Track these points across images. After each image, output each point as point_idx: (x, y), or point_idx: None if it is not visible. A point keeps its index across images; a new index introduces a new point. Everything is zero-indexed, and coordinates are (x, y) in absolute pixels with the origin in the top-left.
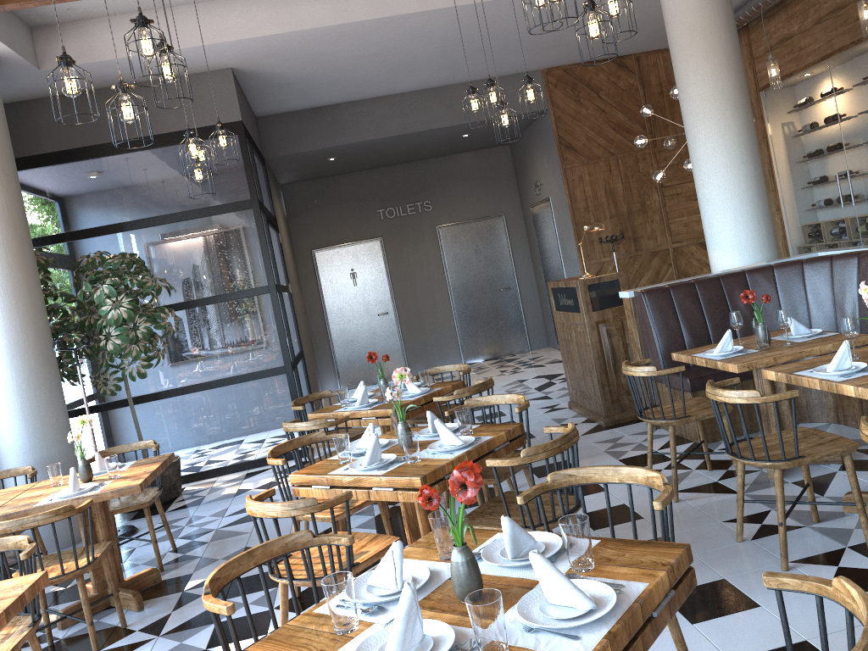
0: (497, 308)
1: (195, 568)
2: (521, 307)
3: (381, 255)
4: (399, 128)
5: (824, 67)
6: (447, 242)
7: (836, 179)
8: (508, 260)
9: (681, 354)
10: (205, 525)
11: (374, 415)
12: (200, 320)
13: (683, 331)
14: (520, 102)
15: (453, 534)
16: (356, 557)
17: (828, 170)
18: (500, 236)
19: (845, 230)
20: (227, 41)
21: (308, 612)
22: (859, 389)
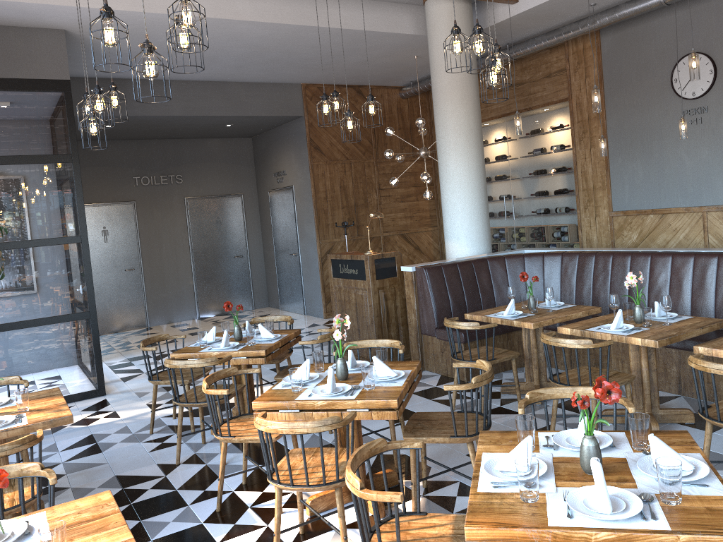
0: (230, 271)
1: (74, 497)
2: (250, 272)
3: (133, 217)
4: (183, 110)
5: (502, 121)
6: (193, 212)
7: (502, 199)
8: (243, 233)
9: (475, 315)
10: (45, 460)
11: (245, 355)
12: (7, 263)
13: (450, 298)
14: (365, 114)
15: (585, 427)
16: (343, 465)
17: (497, 193)
18: (238, 212)
19: (505, 236)
20: (81, 6)
21: (473, 492)
22: (645, 340)
